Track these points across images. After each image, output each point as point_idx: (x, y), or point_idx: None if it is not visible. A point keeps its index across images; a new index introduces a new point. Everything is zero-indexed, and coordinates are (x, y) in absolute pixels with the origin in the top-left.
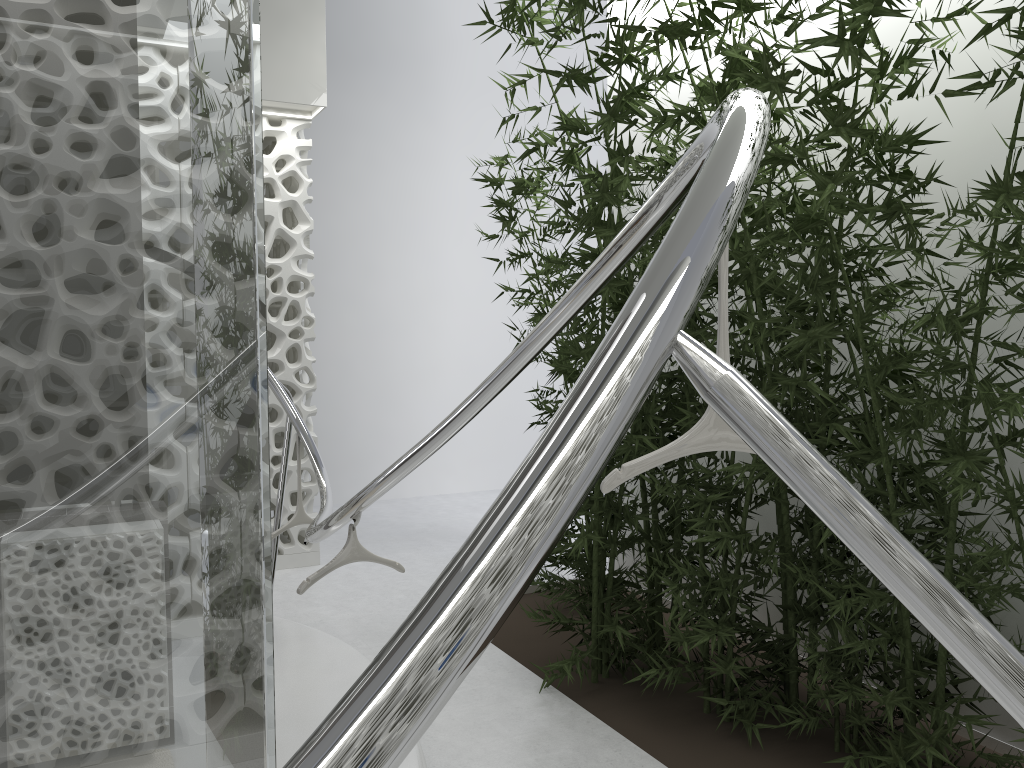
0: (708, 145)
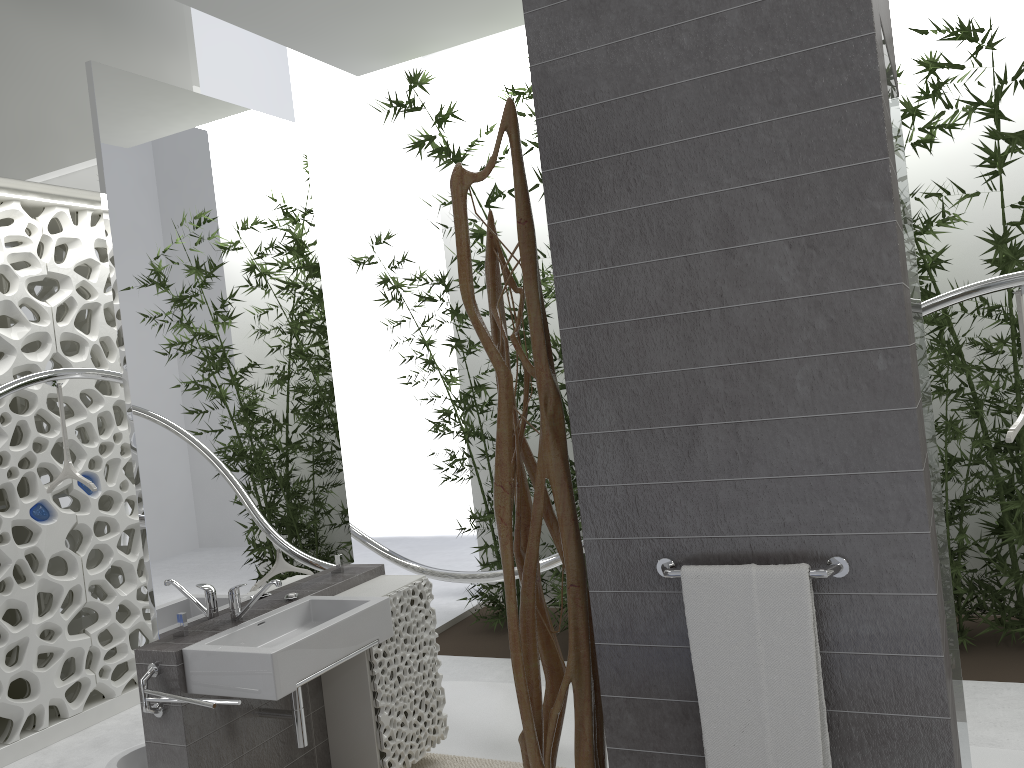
0: (1015, 284)
